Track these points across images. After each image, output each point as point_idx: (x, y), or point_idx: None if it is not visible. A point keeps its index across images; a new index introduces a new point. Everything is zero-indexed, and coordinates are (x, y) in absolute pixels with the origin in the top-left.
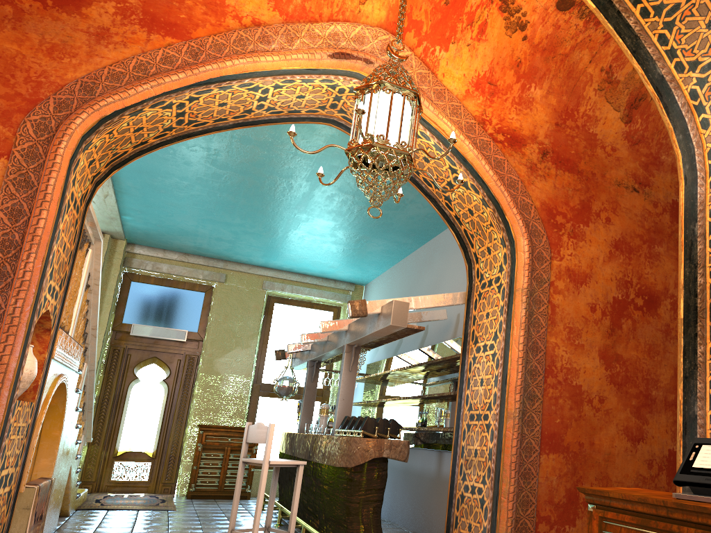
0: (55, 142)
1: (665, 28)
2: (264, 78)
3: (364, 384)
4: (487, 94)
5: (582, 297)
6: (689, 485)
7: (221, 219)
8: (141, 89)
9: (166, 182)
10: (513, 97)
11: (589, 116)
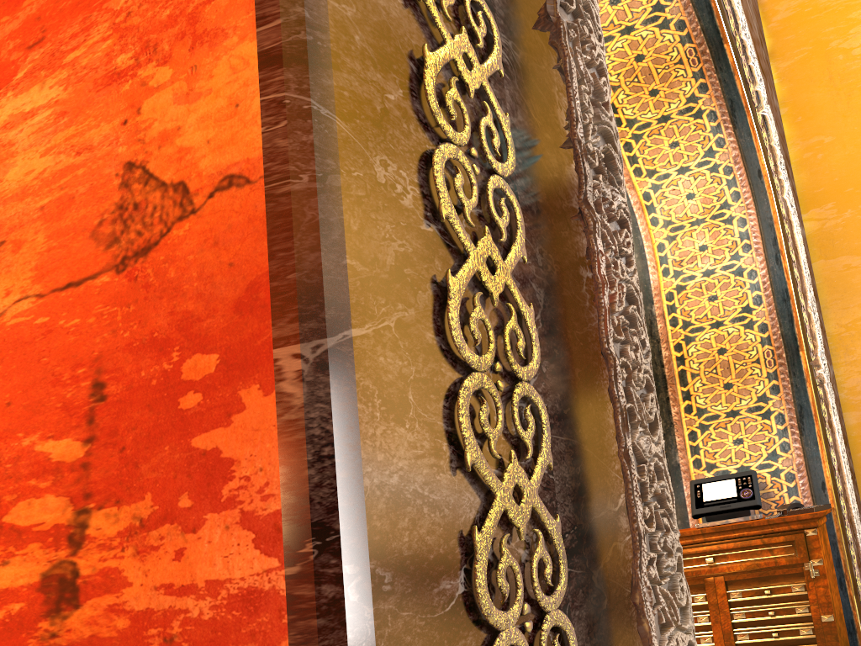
0: None
1: (633, 138)
2: None
3: None
4: None
5: None
6: (706, 515)
7: None
8: None
9: None
10: None
11: None
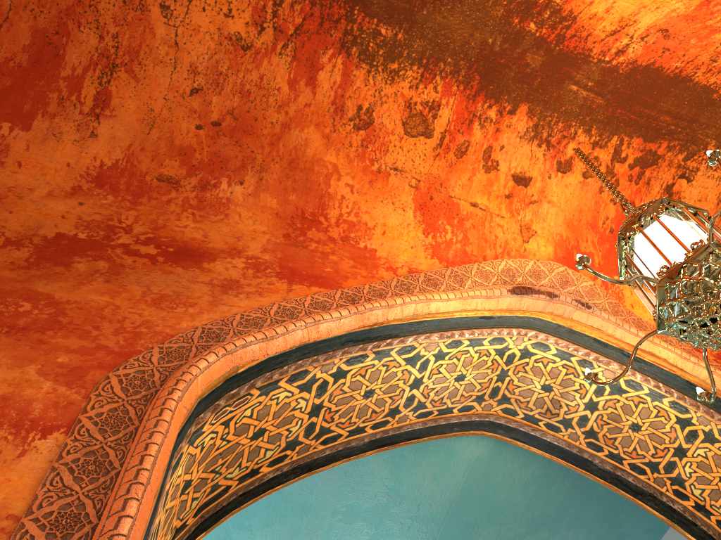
0: (163, 393)
1: None
2: (430, 335)
3: None
4: None
5: None
6: None
7: None
8: (292, 326)
9: None
10: None
11: None
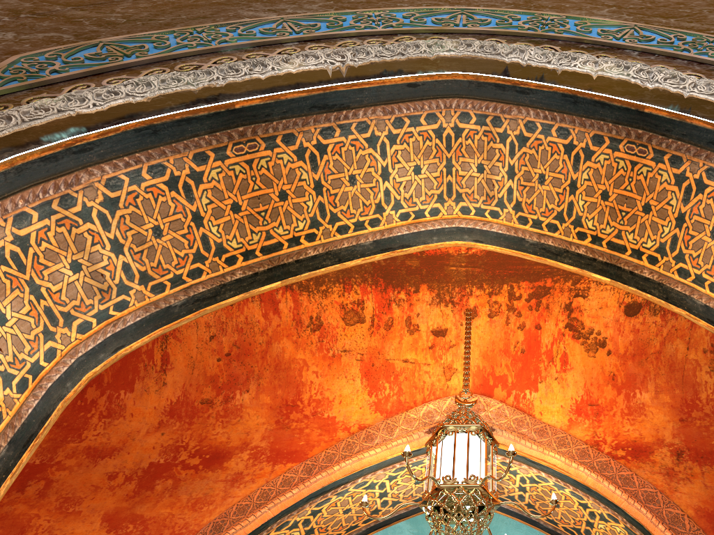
0: None
1: (678, 261)
2: (375, 472)
3: None
4: (591, 416)
5: None
6: None
7: None
8: (259, 513)
9: None
10: (620, 409)
11: None
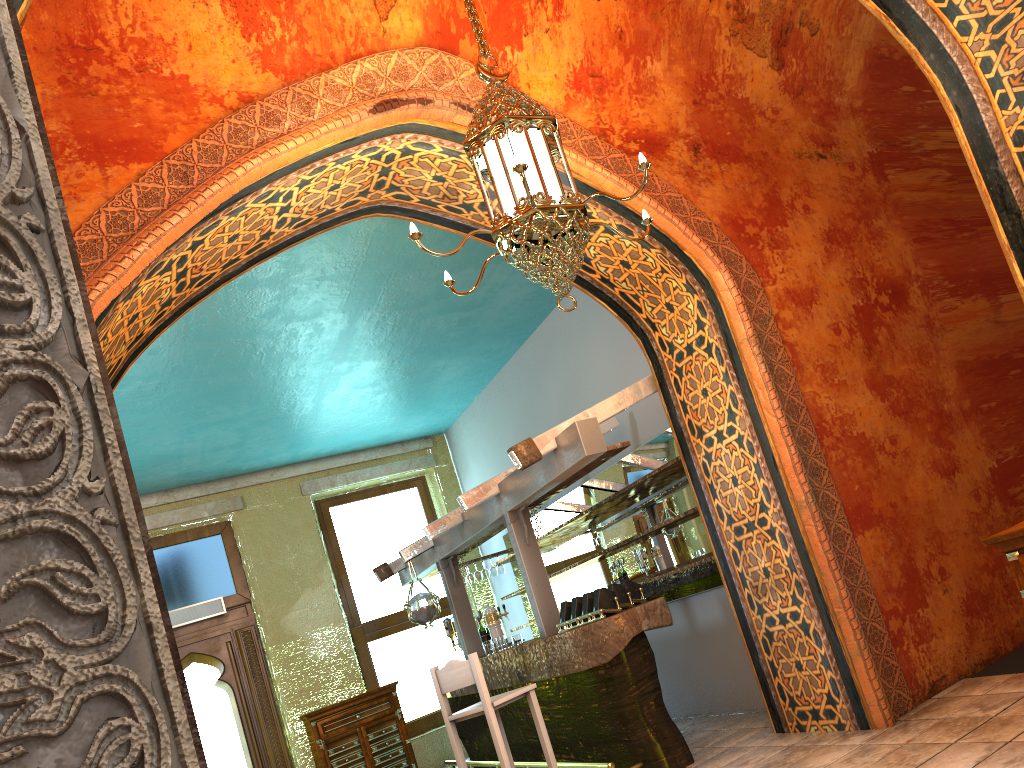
0: None
1: None
2: (287, 176)
3: (511, 563)
4: (593, 93)
5: (819, 320)
6: None
7: (219, 417)
8: (137, 254)
9: (124, 392)
10: (628, 85)
11: (731, 76)
